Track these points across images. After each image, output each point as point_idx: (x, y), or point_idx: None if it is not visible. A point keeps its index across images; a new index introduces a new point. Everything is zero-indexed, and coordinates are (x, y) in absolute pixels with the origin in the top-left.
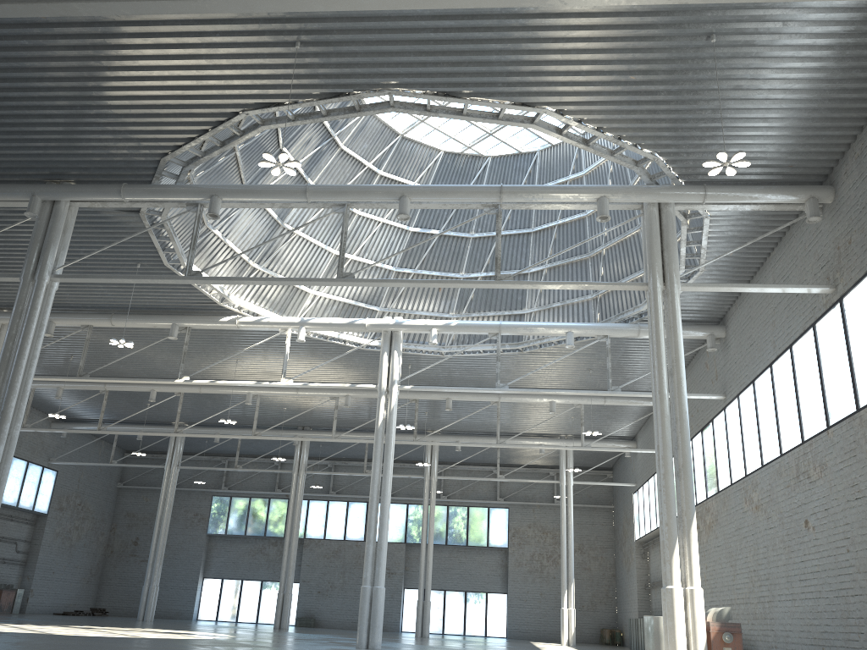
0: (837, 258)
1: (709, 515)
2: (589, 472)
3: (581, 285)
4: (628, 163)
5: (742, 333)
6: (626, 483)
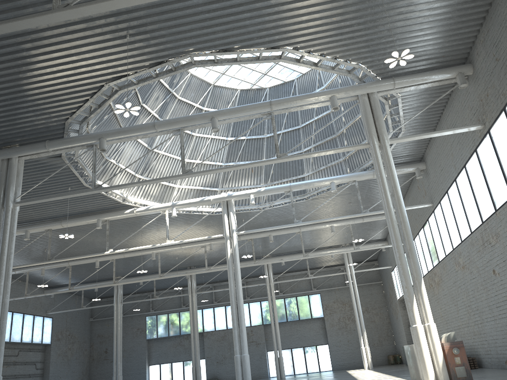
0: (482, 106)
1: (437, 276)
2: (364, 264)
3: (329, 151)
4: (344, 73)
5: (435, 164)
6: (386, 266)
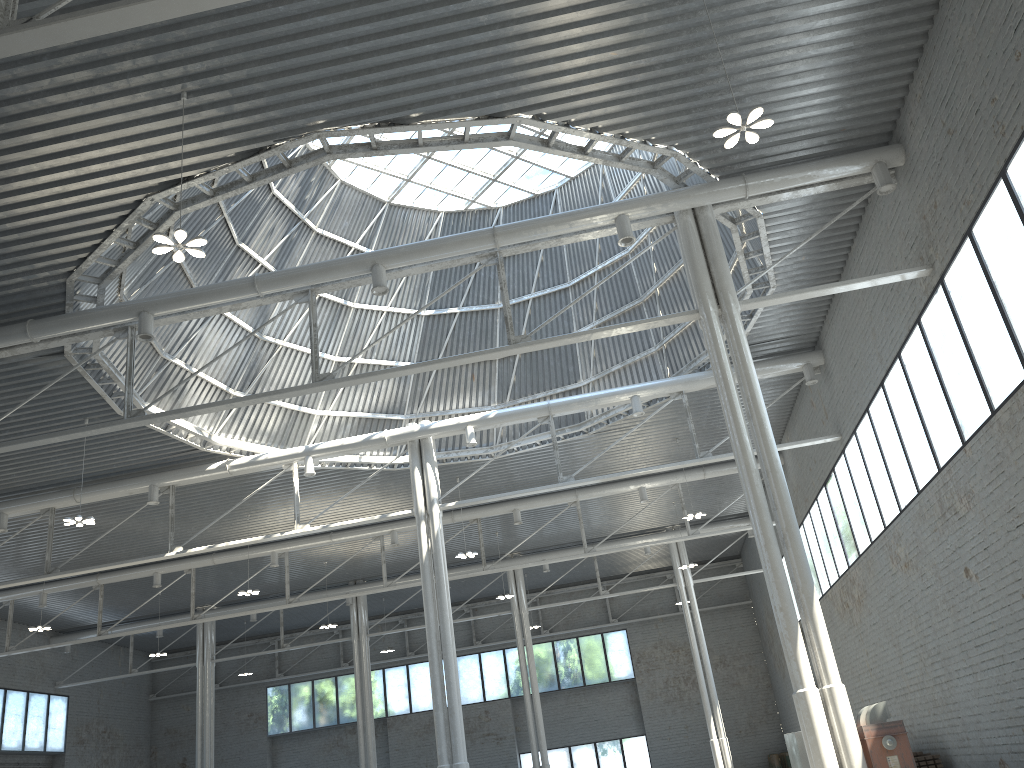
0: (926, 230)
1: (856, 587)
2: (714, 566)
3: (616, 329)
4: (642, 167)
5: (842, 354)
6: (757, 570)
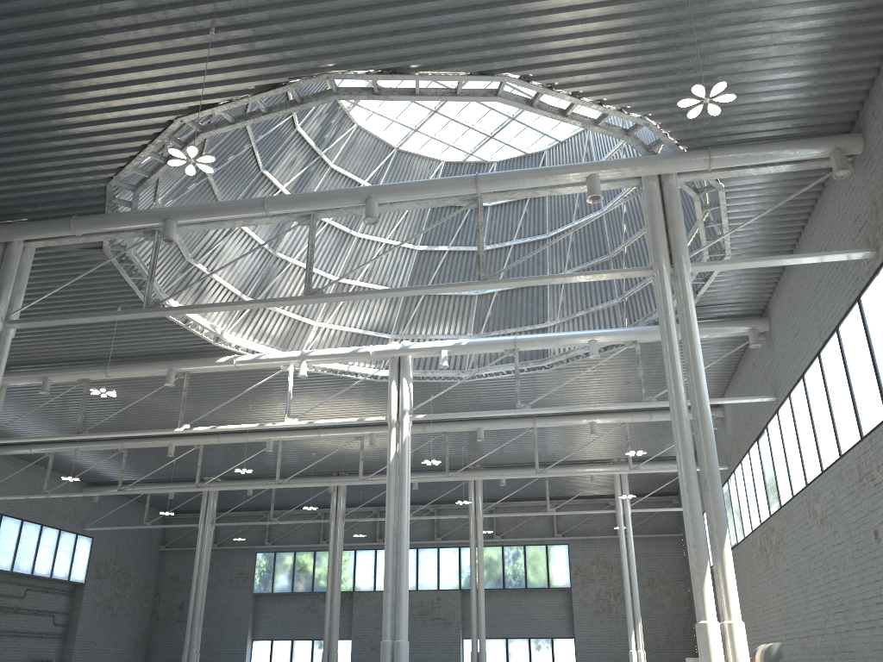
0: (875, 215)
1: (775, 534)
2: (652, 499)
3: (576, 277)
4: (616, 133)
5: (786, 323)
6: None
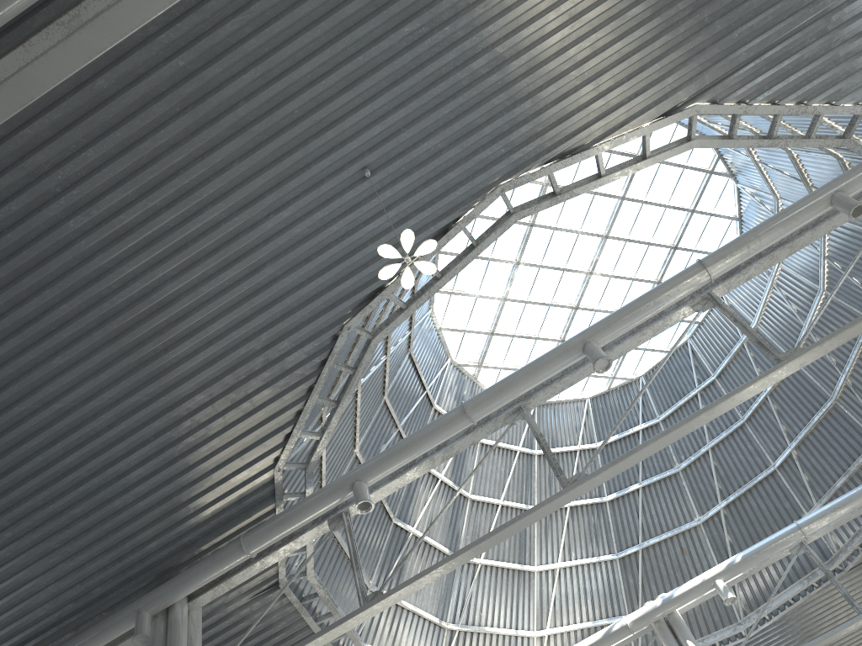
0: None
1: None
2: None
3: None
4: (835, 139)
5: None
6: None
